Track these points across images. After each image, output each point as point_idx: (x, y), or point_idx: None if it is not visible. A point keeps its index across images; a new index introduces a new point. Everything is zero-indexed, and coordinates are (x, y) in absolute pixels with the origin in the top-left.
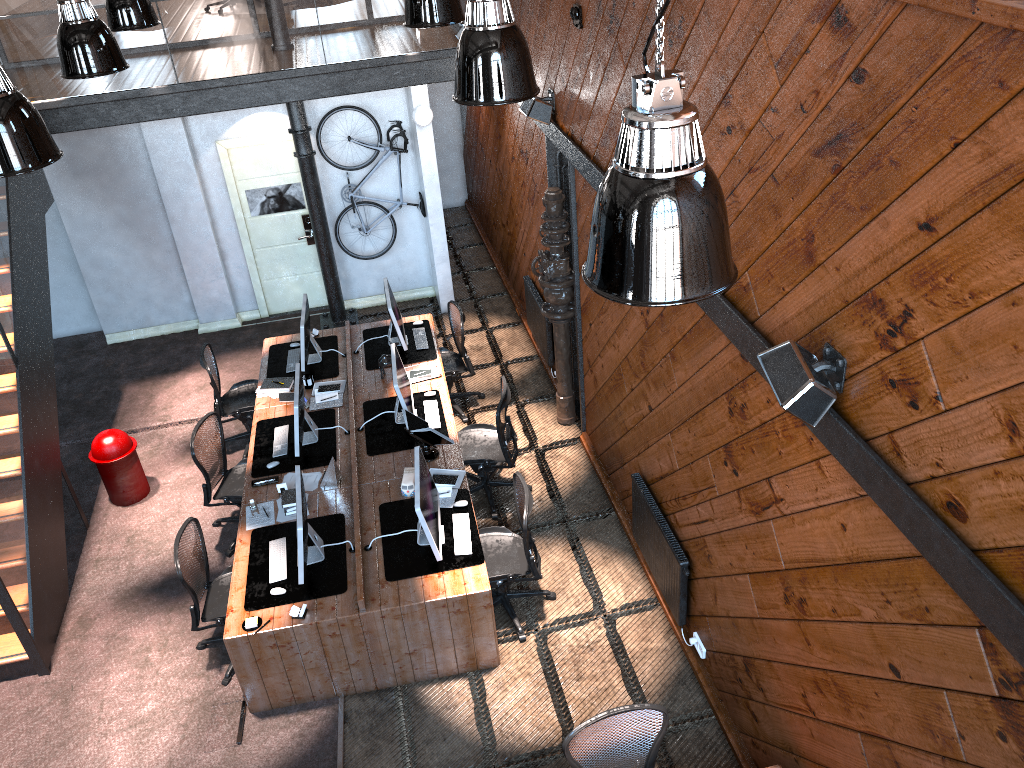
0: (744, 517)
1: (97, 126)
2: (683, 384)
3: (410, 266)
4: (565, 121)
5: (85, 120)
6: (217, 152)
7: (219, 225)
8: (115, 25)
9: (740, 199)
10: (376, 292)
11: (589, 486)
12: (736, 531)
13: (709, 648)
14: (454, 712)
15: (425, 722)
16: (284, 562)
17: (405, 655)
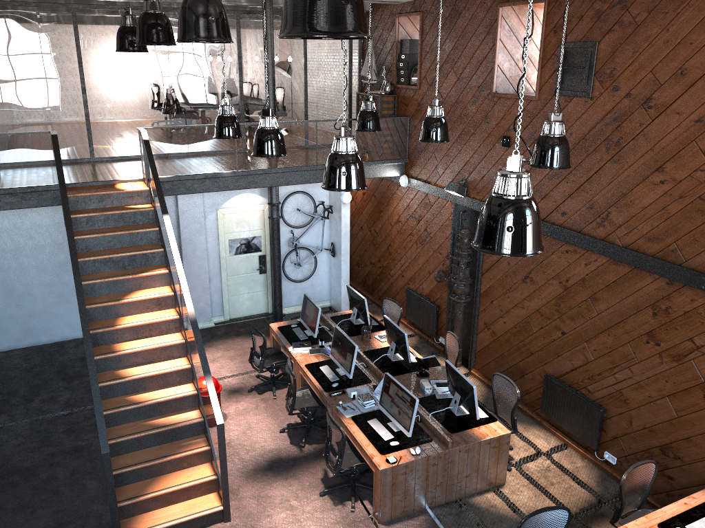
0: (665, 366)
1: (184, 193)
2: (604, 311)
3: (318, 287)
4: (478, 194)
5: (178, 189)
6: (216, 216)
7: (209, 260)
8: (223, 135)
9: (670, 211)
10: (297, 303)
11: (491, 395)
12: (656, 376)
13: (621, 455)
14: (497, 508)
15: (484, 515)
16: (385, 429)
17: (464, 477)
